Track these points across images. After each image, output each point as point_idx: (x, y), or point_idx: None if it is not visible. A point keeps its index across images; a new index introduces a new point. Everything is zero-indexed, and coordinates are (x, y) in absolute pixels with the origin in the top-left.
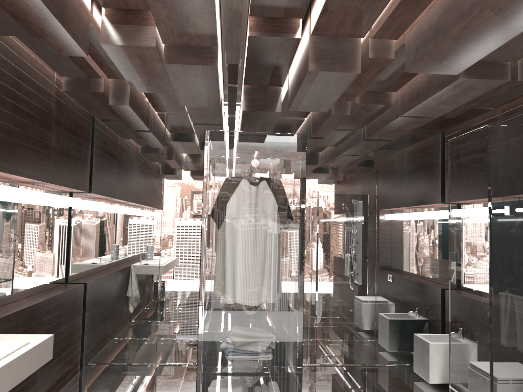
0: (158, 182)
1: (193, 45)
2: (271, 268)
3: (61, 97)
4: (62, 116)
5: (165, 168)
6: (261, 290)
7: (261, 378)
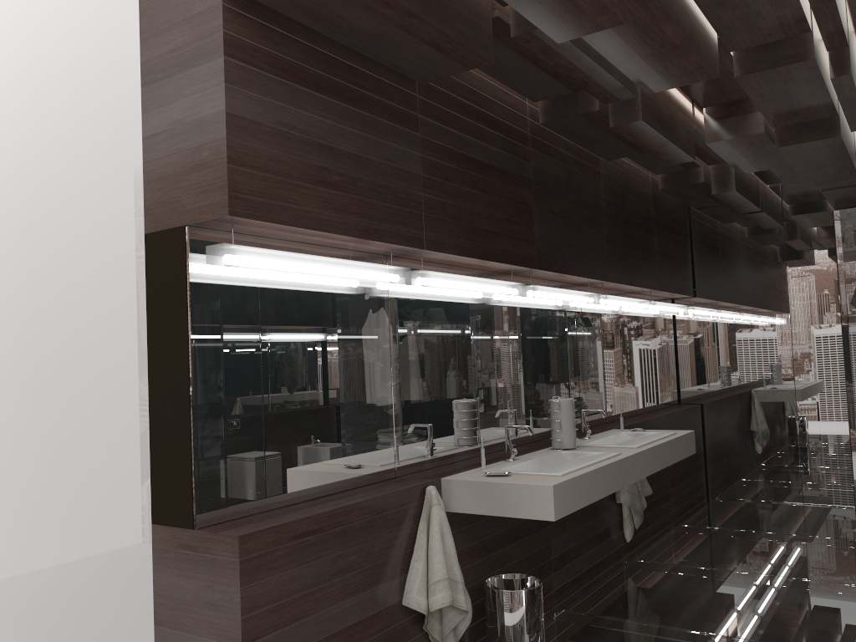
0: (780, 274)
1: (808, 121)
2: None
3: (657, 196)
4: (660, 216)
5: (788, 254)
6: None
7: None
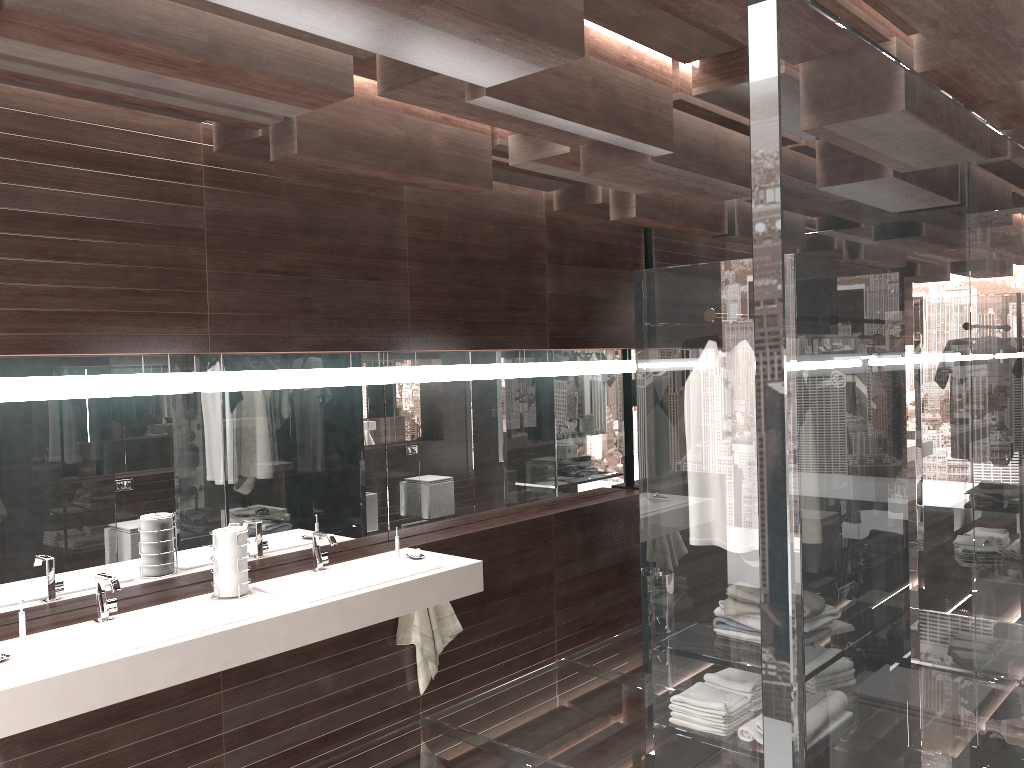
0: None
1: None
2: (740, 492)
3: (560, 219)
4: (566, 246)
5: None
6: (725, 528)
7: (732, 671)
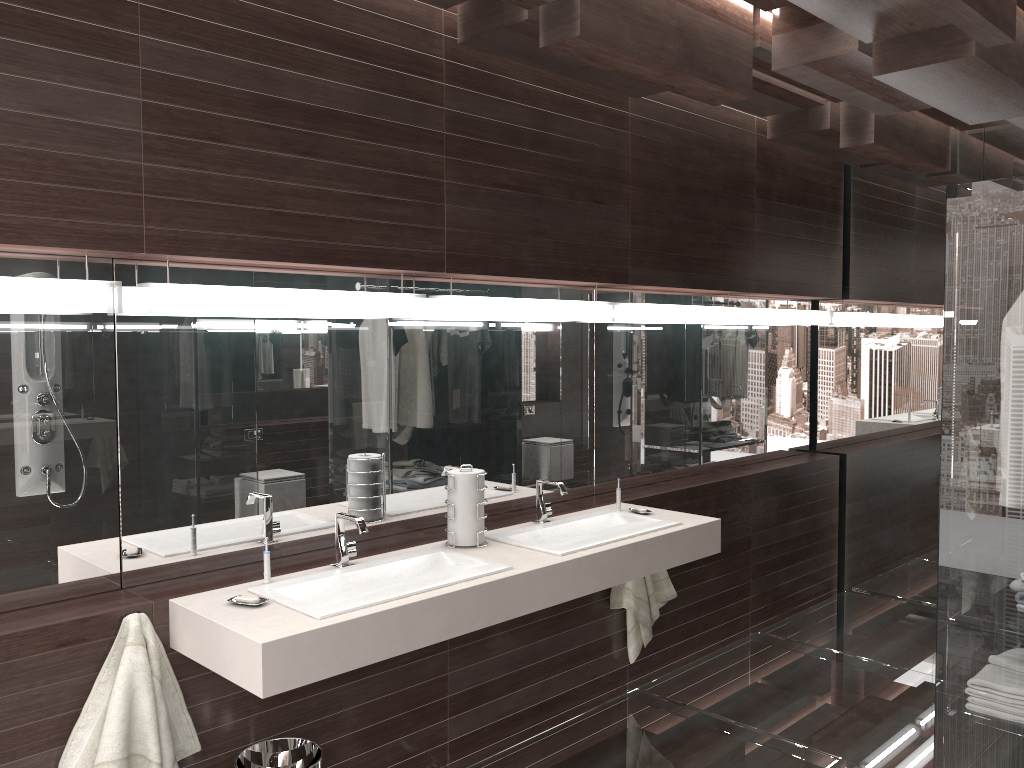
0: None
1: (921, 29)
2: None
3: (769, 149)
4: (773, 180)
5: None
6: None
7: None
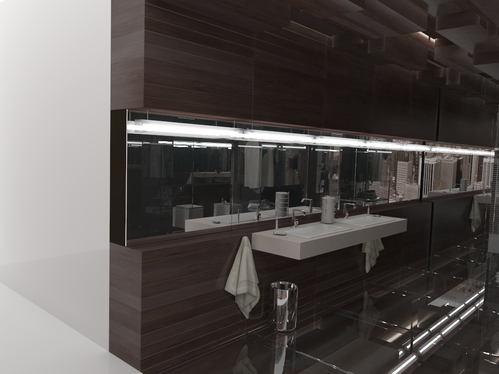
0: (488, 132)
1: (492, 51)
2: None
3: (416, 83)
4: (416, 95)
5: (494, 121)
6: None
7: None
